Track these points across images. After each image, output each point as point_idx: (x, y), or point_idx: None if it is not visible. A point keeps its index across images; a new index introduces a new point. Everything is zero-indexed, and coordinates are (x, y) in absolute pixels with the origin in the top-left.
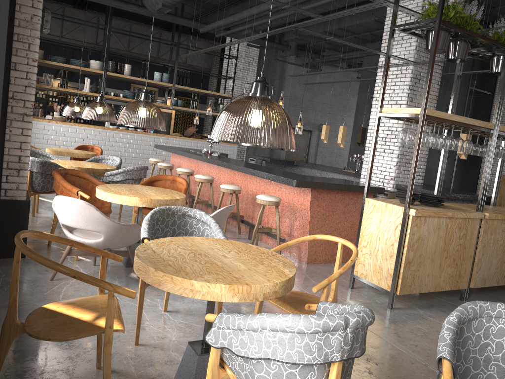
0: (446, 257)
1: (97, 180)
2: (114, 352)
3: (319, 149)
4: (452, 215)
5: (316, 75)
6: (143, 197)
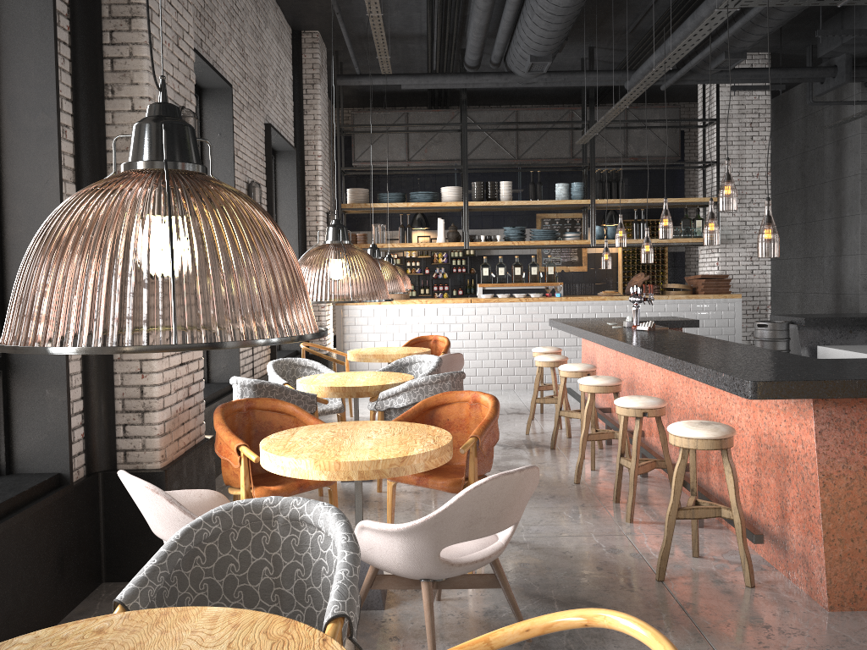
0: None
1: (308, 417)
2: None
3: None
4: None
5: None
6: (327, 456)
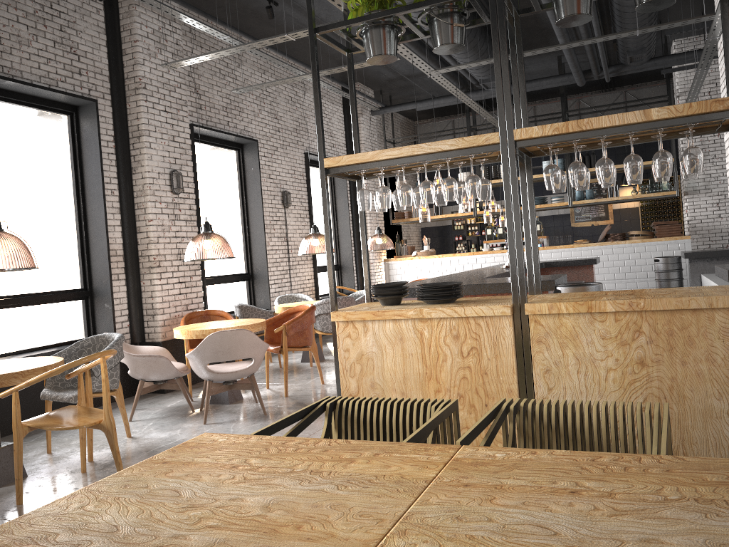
0: (437, 390)
1: (230, 318)
2: (28, 454)
3: None
4: (417, 314)
5: None
6: (189, 329)
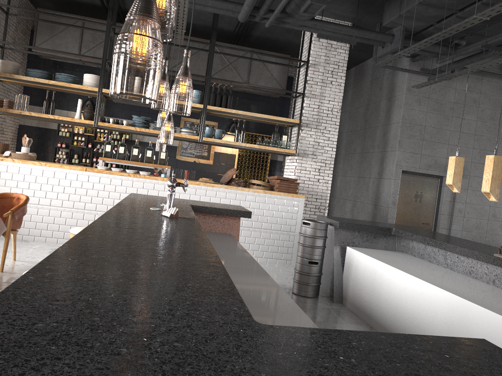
0: None
1: None
2: None
3: (456, 206)
4: None
5: (447, 88)
6: None
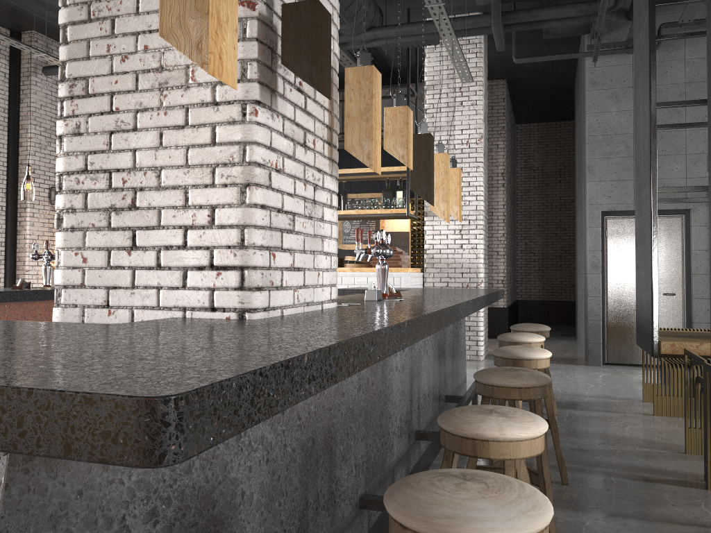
0: None
1: None
2: None
3: None
4: None
5: (667, 63)
6: None
